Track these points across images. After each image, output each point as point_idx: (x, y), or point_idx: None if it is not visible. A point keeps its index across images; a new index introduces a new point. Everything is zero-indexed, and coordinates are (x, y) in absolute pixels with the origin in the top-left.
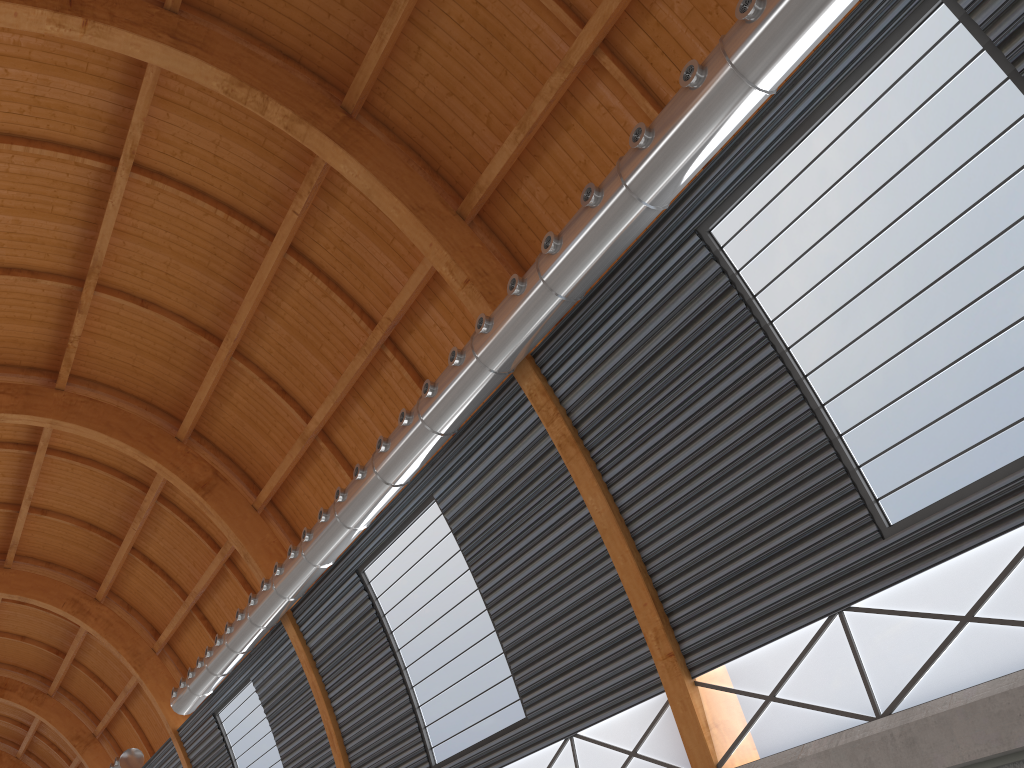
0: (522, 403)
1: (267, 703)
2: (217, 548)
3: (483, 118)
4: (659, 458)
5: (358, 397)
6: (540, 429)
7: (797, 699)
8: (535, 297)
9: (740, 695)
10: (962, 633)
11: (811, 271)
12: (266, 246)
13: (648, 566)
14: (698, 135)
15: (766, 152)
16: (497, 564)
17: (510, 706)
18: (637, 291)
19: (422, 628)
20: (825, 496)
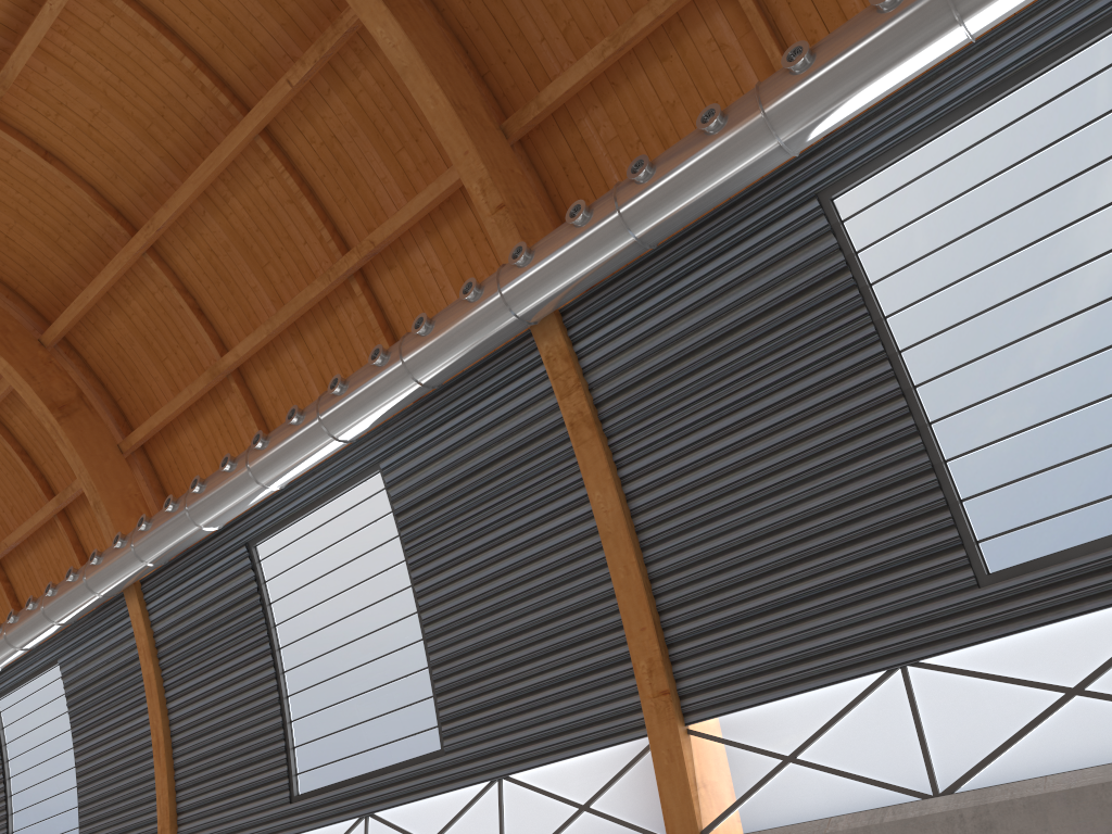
0: (531, 368)
1: (74, 694)
2: (51, 494)
3: (561, 24)
4: (700, 458)
5: (298, 336)
6: (547, 403)
7: (826, 764)
8: (602, 231)
9: (748, 752)
10: (1065, 708)
11: (951, 266)
12: (233, 121)
13: (654, 585)
14: (874, 68)
15: (932, 117)
16: (446, 559)
17: (421, 734)
18: (721, 255)
19: (319, 626)
20: (913, 529)
